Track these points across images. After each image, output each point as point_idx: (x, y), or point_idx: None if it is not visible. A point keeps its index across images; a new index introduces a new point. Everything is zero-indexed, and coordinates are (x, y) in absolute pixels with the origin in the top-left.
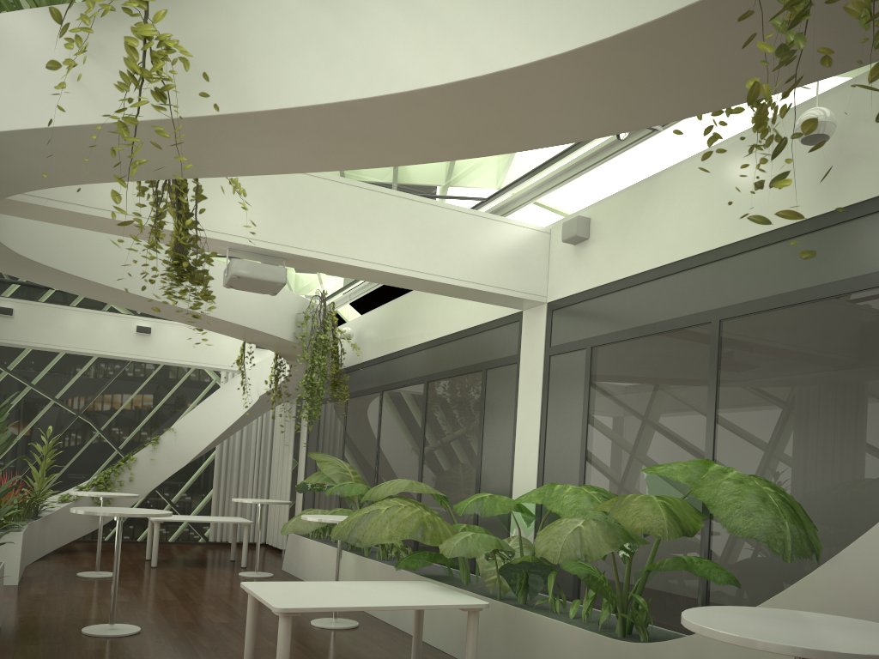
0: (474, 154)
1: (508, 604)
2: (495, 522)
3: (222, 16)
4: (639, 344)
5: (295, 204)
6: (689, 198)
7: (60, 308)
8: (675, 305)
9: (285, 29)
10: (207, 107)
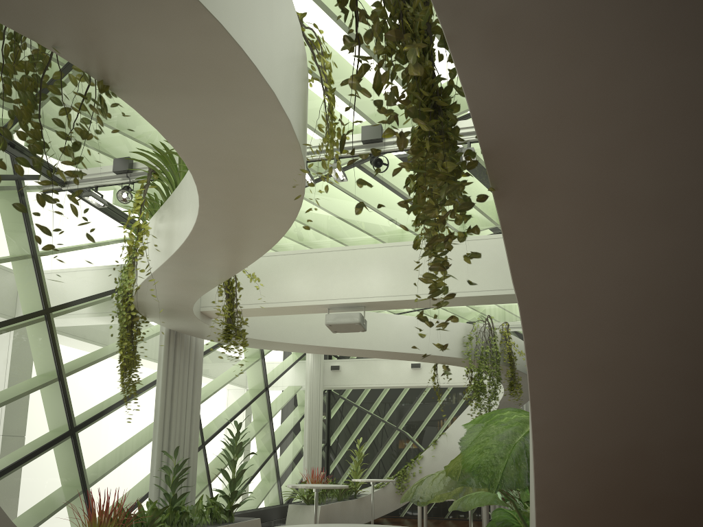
0: (284, 226)
1: None
2: None
3: (178, 200)
4: None
5: (361, 269)
6: None
7: (365, 360)
8: None
9: (187, 197)
10: (174, 248)
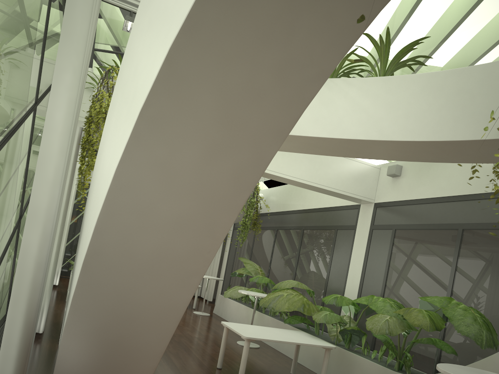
0: (367, 157)
1: (341, 347)
2: (333, 305)
3: None
4: (420, 232)
5: None
6: (455, 167)
7: None
8: (441, 217)
9: None
10: None
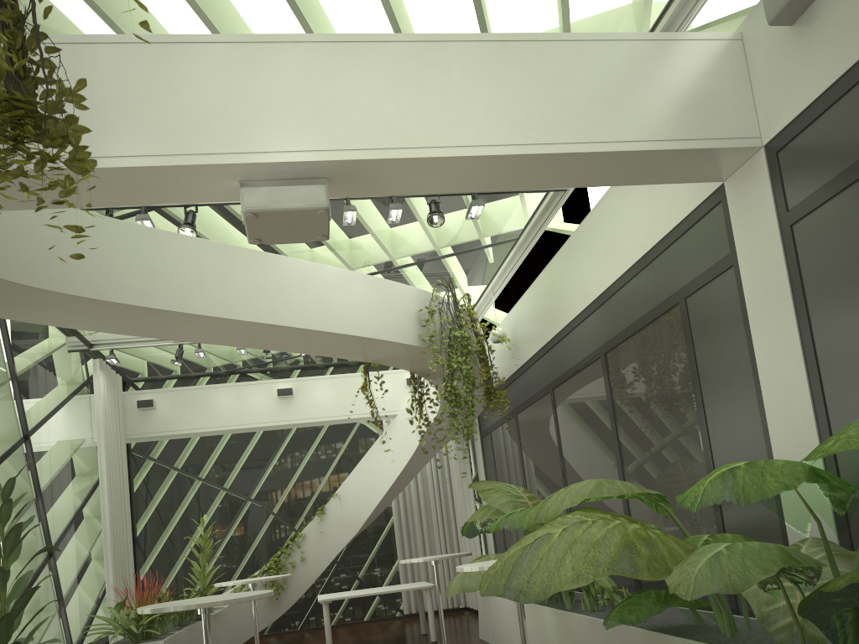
0: None
1: None
2: (756, 525)
3: None
4: None
5: (321, 88)
6: None
7: (198, 388)
8: None
9: None
10: None
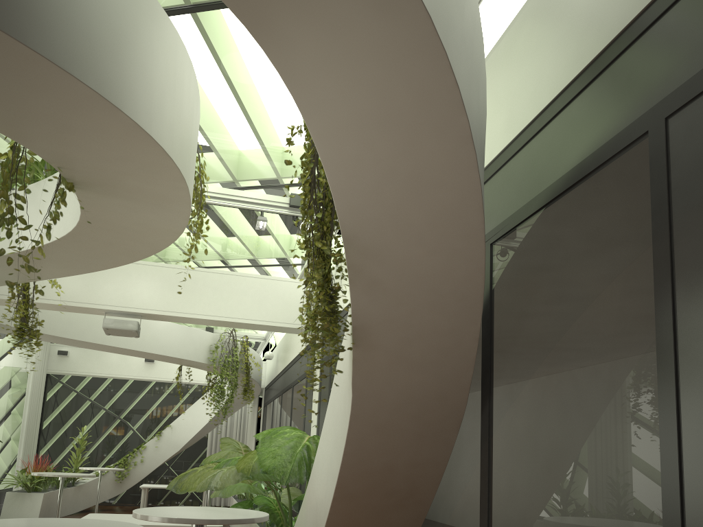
0: (122, 263)
1: None
2: None
3: None
4: None
5: (143, 283)
6: None
7: None
8: None
9: (21, 213)
10: None
